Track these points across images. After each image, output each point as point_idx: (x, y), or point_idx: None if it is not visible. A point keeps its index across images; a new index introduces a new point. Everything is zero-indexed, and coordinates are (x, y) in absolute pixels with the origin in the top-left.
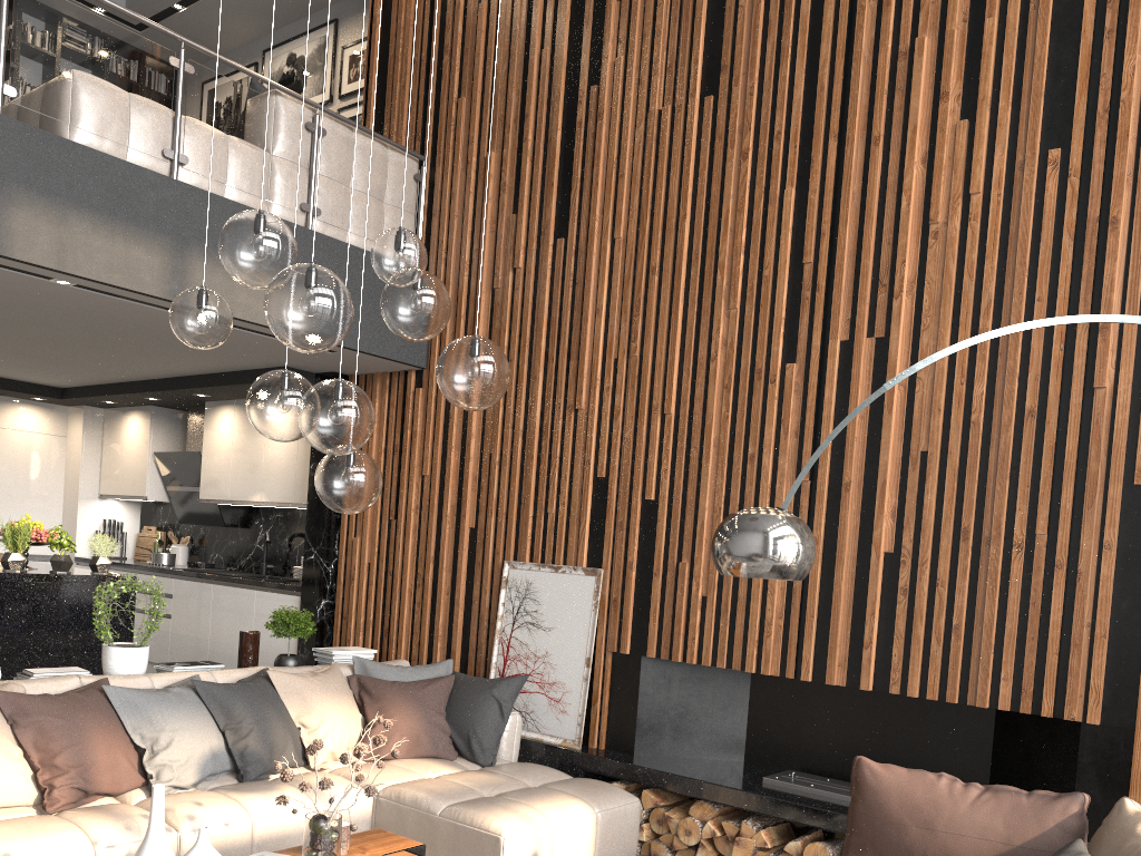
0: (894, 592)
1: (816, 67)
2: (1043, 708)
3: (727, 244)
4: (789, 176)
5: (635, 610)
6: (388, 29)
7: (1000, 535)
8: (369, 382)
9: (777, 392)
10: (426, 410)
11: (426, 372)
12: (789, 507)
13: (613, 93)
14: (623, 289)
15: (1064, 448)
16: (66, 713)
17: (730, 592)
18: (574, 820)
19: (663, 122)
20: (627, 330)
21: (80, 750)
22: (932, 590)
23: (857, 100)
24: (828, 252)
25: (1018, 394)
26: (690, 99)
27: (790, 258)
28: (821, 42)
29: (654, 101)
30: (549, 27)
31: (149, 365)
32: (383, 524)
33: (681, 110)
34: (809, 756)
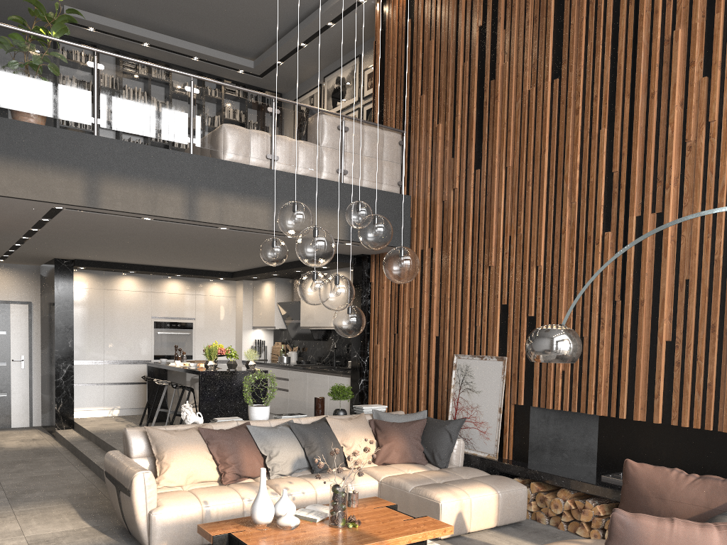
0: (672, 364)
1: (616, 54)
2: None
3: (568, 165)
4: (603, 121)
5: (525, 379)
6: (383, 61)
7: None
8: (381, 258)
9: (600, 249)
10: None
11: None
12: (609, 316)
13: (503, 83)
14: (512, 195)
15: None
16: (230, 438)
17: (577, 367)
18: (484, 496)
19: (531, 97)
20: (515, 219)
21: (236, 456)
22: (694, 362)
23: (640, 72)
24: (626, 164)
25: None
26: (545, 82)
27: (605, 169)
28: (618, 40)
29: (525, 86)
30: (467, 49)
31: None
32: (391, 336)
33: (540, 89)
34: None
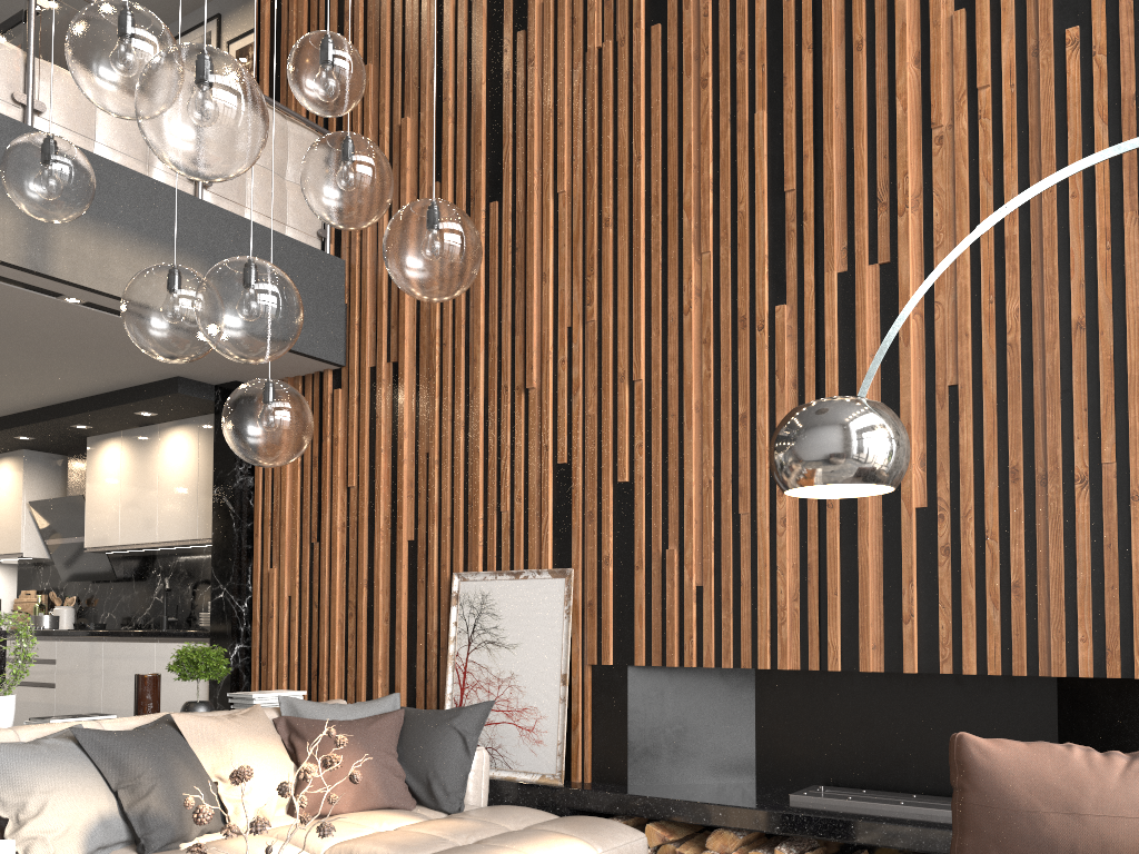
0: (932, 553)
1: None
2: (1136, 669)
3: (691, 182)
4: (759, 98)
5: (616, 612)
6: (279, 4)
7: (1058, 470)
8: None
9: (767, 340)
10: (347, 413)
11: (345, 371)
12: None
13: (544, 35)
14: (572, 248)
15: (1124, 361)
16: None
17: (731, 577)
18: None
19: (605, 59)
20: (581, 293)
21: None
22: (979, 545)
23: (831, 5)
24: (813, 175)
25: (1061, 305)
26: (634, 30)
27: (768, 188)
28: None
29: (593, 38)
30: None
31: (16, 388)
32: (304, 549)
33: (625, 44)
34: (835, 767)
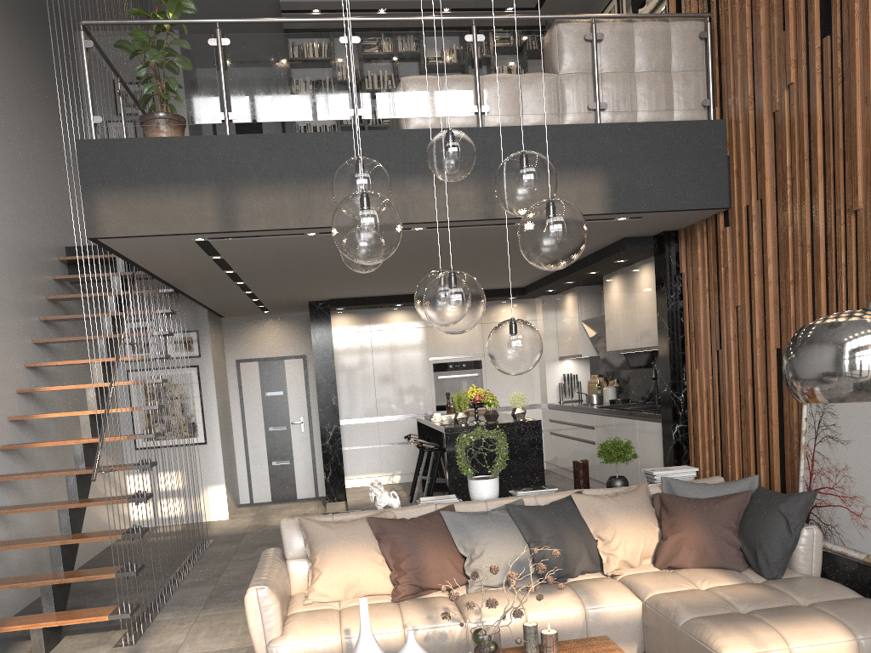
0: None
1: None
2: None
3: None
4: None
5: None
6: None
7: None
8: (692, 232)
9: None
10: (733, 246)
11: (730, 211)
12: None
13: None
14: None
15: None
16: (409, 532)
17: None
18: (821, 646)
19: None
20: None
21: (416, 558)
22: None
23: None
24: None
25: None
26: None
27: None
28: None
29: None
30: None
31: None
32: (713, 355)
33: None
34: None
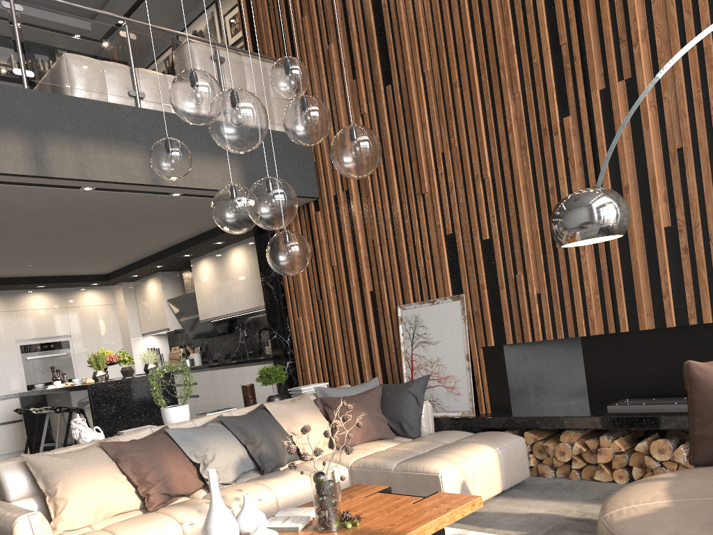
0: (677, 253)
1: None
2: None
3: (502, 50)
4: None
5: (492, 315)
6: None
7: None
8: None
9: (560, 140)
10: (325, 224)
11: (320, 200)
12: None
13: None
14: (437, 105)
15: None
16: (147, 449)
17: (556, 286)
18: (484, 457)
19: None
20: (446, 131)
21: (160, 470)
22: (706, 244)
23: None
24: (577, 31)
25: None
26: None
27: (550, 45)
28: None
29: None
30: None
31: (152, 242)
32: (314, 304)
33: None
34: (635, 387)
